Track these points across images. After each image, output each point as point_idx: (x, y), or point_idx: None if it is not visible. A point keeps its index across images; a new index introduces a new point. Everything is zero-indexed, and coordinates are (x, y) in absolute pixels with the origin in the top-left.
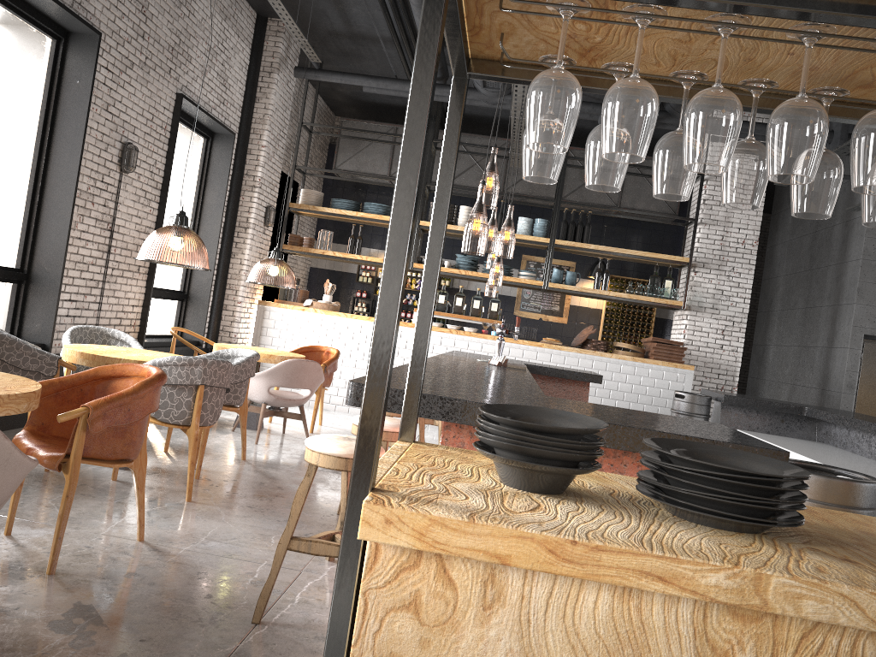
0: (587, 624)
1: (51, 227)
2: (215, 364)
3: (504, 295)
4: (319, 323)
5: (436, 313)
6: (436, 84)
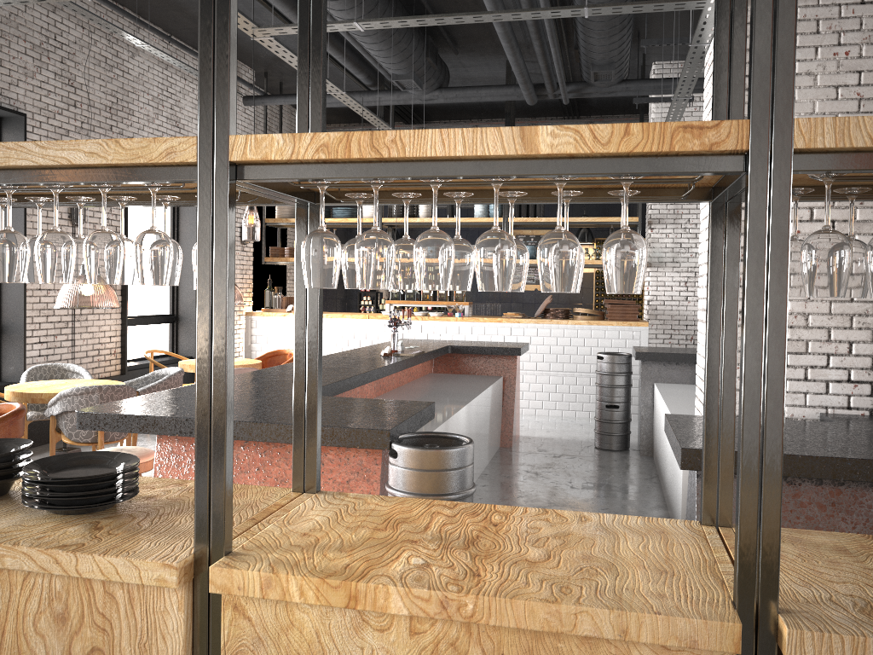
0: None
1: (11, 285)
2: (110, 389)
3: None
4: None
5: (406, 302)
6: (369, 91)
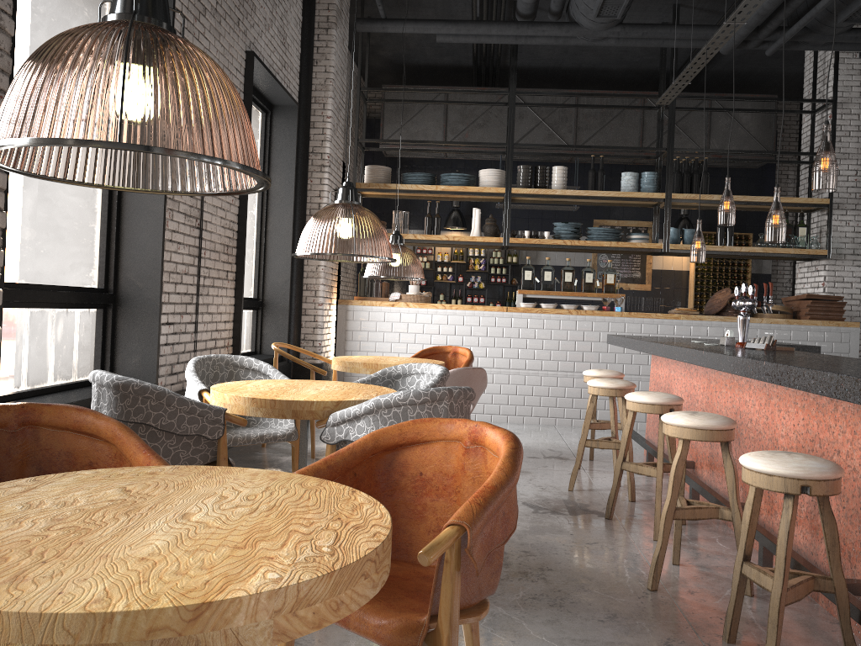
0: None
1: (139, 229)
2: (461, 394)
3: (578, 266)
4: (413, 319)
5: (544, 293)
6: (528, 22)
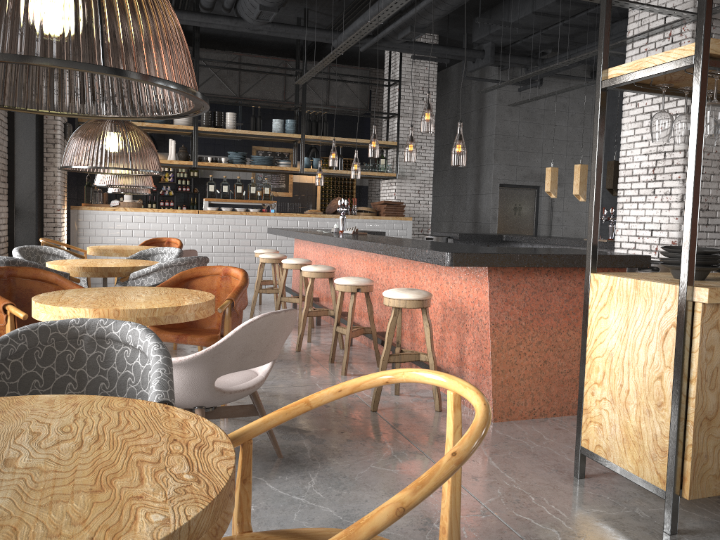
0: None
1: None
2: (203, 260)
3: (242, 179)
4: (131, 219)
5: (223, 200)
6: (209, 14)
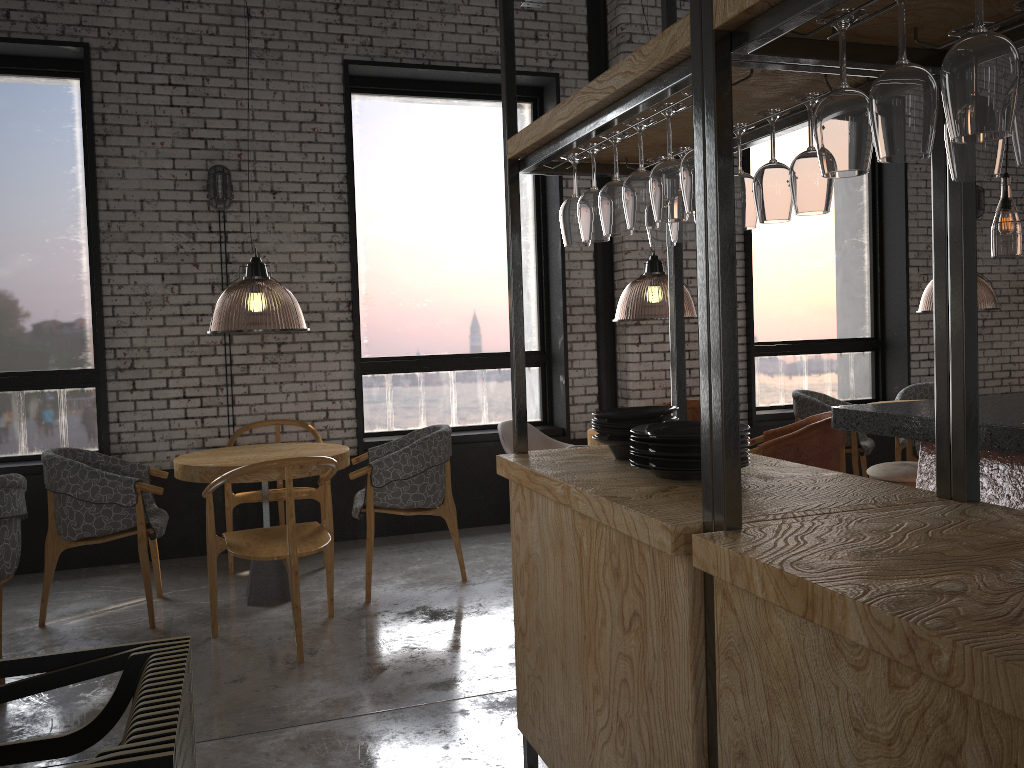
0: (550, 519)
1: (893, 294)
2: None
3: None
4: None
5: None
6: None
